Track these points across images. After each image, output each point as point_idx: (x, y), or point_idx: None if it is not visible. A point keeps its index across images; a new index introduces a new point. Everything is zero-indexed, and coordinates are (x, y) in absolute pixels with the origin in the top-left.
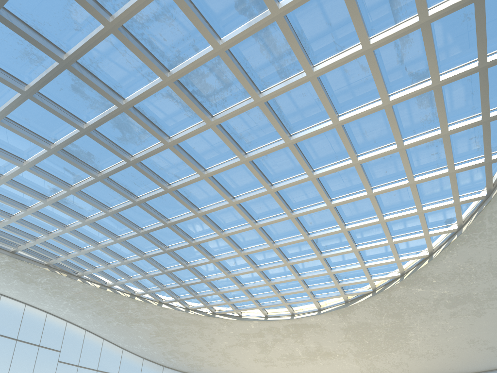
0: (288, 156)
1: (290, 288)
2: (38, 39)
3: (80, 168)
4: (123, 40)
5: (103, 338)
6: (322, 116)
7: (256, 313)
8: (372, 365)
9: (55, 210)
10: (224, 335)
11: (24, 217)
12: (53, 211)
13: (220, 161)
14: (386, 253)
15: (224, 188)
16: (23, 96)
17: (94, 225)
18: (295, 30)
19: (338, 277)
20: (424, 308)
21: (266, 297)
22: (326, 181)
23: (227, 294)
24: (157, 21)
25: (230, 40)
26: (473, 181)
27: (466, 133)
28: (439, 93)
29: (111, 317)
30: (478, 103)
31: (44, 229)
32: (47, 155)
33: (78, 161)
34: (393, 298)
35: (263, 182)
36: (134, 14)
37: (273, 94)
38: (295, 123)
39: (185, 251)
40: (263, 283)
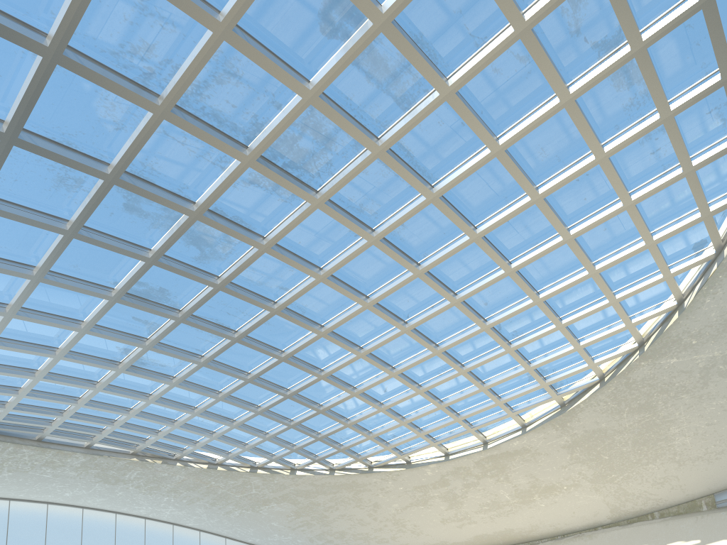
0: (434, 217)
1: (474, 405)
2: (72, 157)
3: (154, 312)
4: (179, 124)
5: (224, 536)
6: (473, 146)
7: (431, 452)
8: (621, 490)
9: (131, 377)
10: (391, 495)
11: (94, 396)
12: (128, 379)
13: (339, 251)
14: (609, 319)
15: (351, 287)
16: (66, 237)
17: (185, 384)
18: (411, 36)
19: (542, 371)
20: (686, 386)
21: (441, 427)
22: (497, 238)
23: (384, 435)
24: (220, 84)
25: (323, 79)
26: (726, 175)
27: (700, 107)
28: (646, 60)
29: (230, 505)
30: (710, 56)
31: (121, 406)
32: (109, 306)
33: (149, 303)
34: (635, 383)
35: (405, 264)
36: (189, 84)
37: (397, 135)
38: (435, 167)
39: (313, 389)
40: (432, 407)
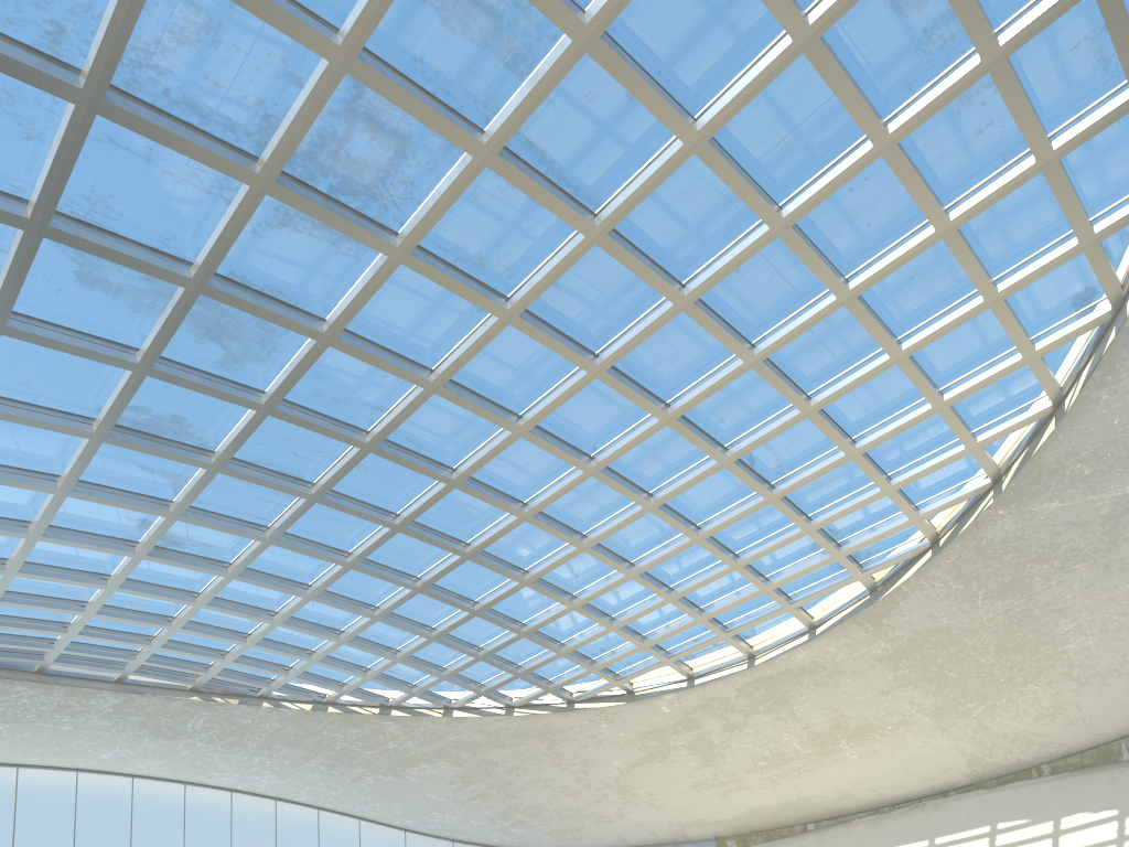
0: (608, 271)
1: (727, 595)
2: None
3: (170, 457)
4: (126, 122)
5: (357, 817)
6: (655, 137)
7: (666, 675)
8: (984, 730)
9: (162, 566)
10: (608, 746)
11: (111, 600)
12: (159, 569)
13: (458, 340)
14: (938, 438)
15: (490, 400)
16: None
17: (249, 574)
18: None
19: (834, 533)
20: (1081, 548)
21: (675, 633)
22: (724, 303)
23: (586, 648)
24: (185, 45)
25: (357, 24)
26: (1120, 164)
27: (1057, 37)
28: None
29: (358, 767)
30: None
31: (159, 614)
32: (94, 449)
33: (160, 441)
34: (991, 547)
35: (571, 356)
36: (123, 47)
37: (511, 123)
38: (595, 179)
39: (459, 577)
40: (657, 600)
